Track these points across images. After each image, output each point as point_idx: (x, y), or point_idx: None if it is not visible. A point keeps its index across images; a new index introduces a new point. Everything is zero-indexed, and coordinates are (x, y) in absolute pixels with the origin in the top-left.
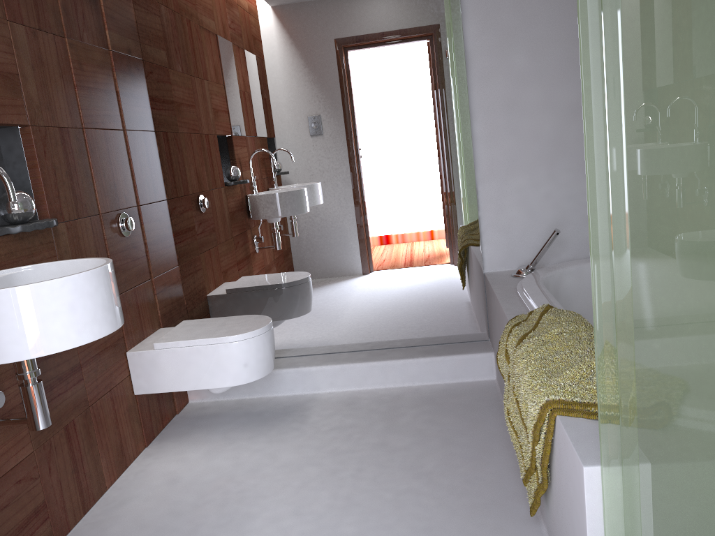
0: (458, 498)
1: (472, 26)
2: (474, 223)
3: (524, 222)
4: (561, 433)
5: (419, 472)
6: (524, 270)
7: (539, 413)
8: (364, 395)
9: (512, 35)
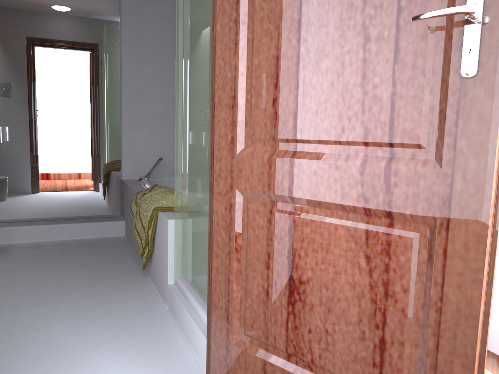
0: (107, 273)
1: (125, 49)
2: (118, 152)
3: (145, 154)
4: (160, 217)
5: (85, 267)
6: (143, 177)
7: (151, 213)
8: (46, 243)
9: (145, 58)
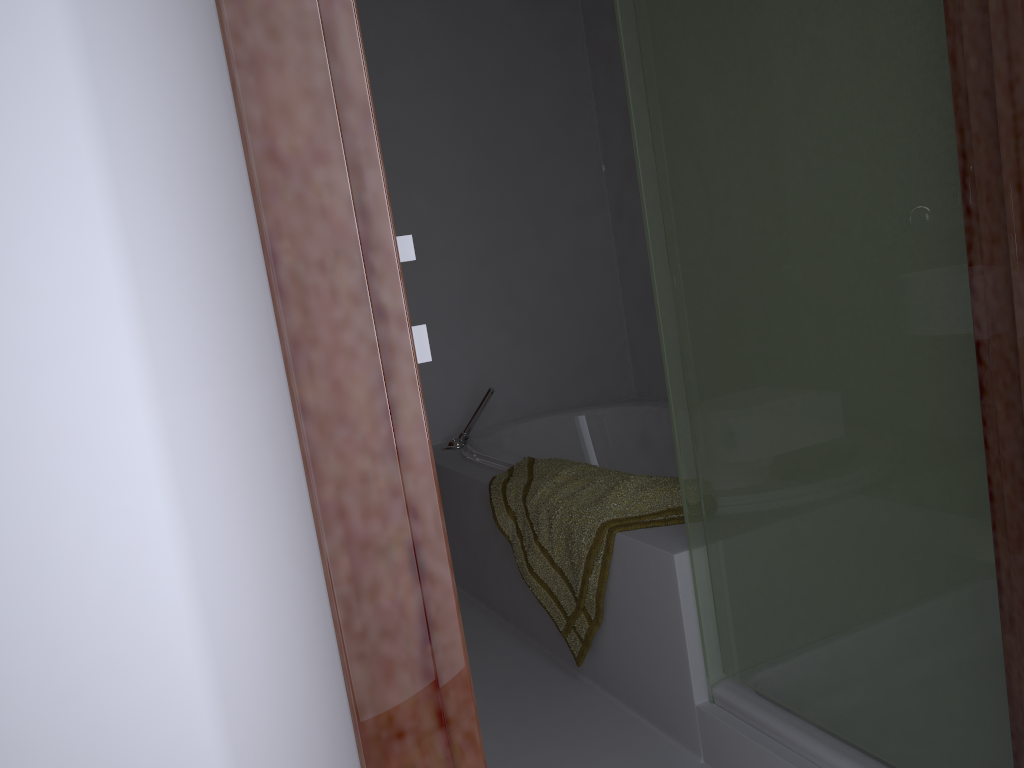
0: (483, 686)
1: None
2: None
3: (445, 387)
4: (626, 547)
5: None
6: (457, 440)
7: (593, 539)
8: None
9: (410, 176)
